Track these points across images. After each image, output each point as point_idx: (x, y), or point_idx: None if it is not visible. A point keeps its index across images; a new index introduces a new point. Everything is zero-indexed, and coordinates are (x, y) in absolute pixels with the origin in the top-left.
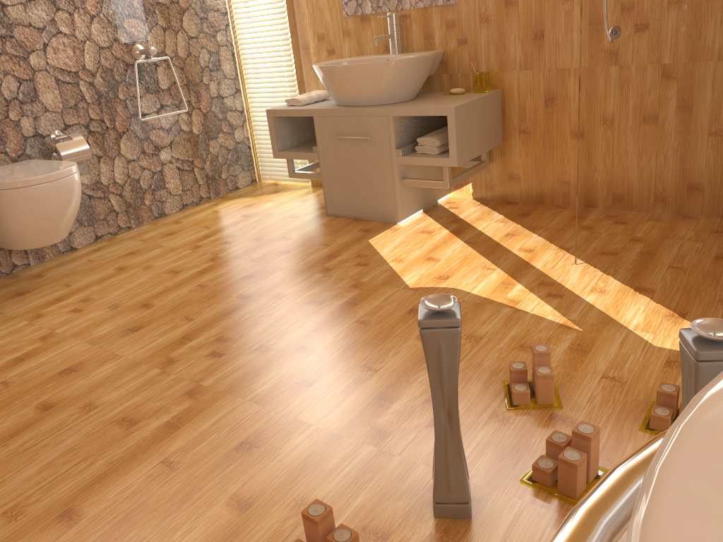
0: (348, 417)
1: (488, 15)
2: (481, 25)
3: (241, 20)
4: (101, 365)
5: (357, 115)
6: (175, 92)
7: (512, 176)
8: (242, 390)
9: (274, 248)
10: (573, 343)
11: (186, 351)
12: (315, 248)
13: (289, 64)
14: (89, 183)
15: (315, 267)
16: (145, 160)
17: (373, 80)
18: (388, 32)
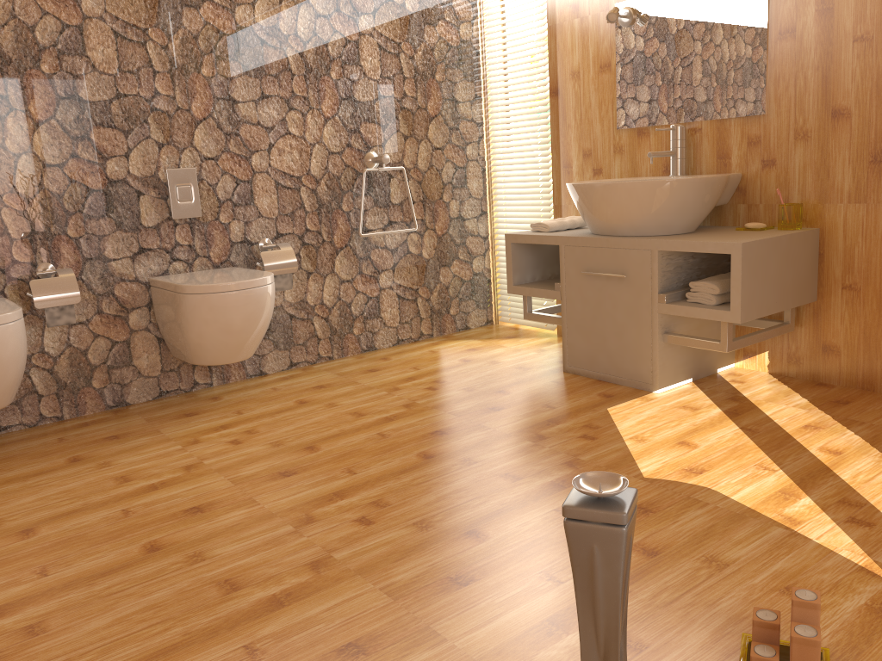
0: (499, 640)
1: (807, 129)
2: (796, 142)
3: (497, 132)
4: (232, 509)
5: (613, 246)
6: (407, 208)
7: (828, 347)
8: (377, 573)
9: (484, 402)
10: (875, 599)
11: (332, 510)
12: (534, 409)
13: (546, 184)
14: (292, 301)
15: (527, 433)
16: (361, 282)
17: (638, 203)
18: (670, 148)
